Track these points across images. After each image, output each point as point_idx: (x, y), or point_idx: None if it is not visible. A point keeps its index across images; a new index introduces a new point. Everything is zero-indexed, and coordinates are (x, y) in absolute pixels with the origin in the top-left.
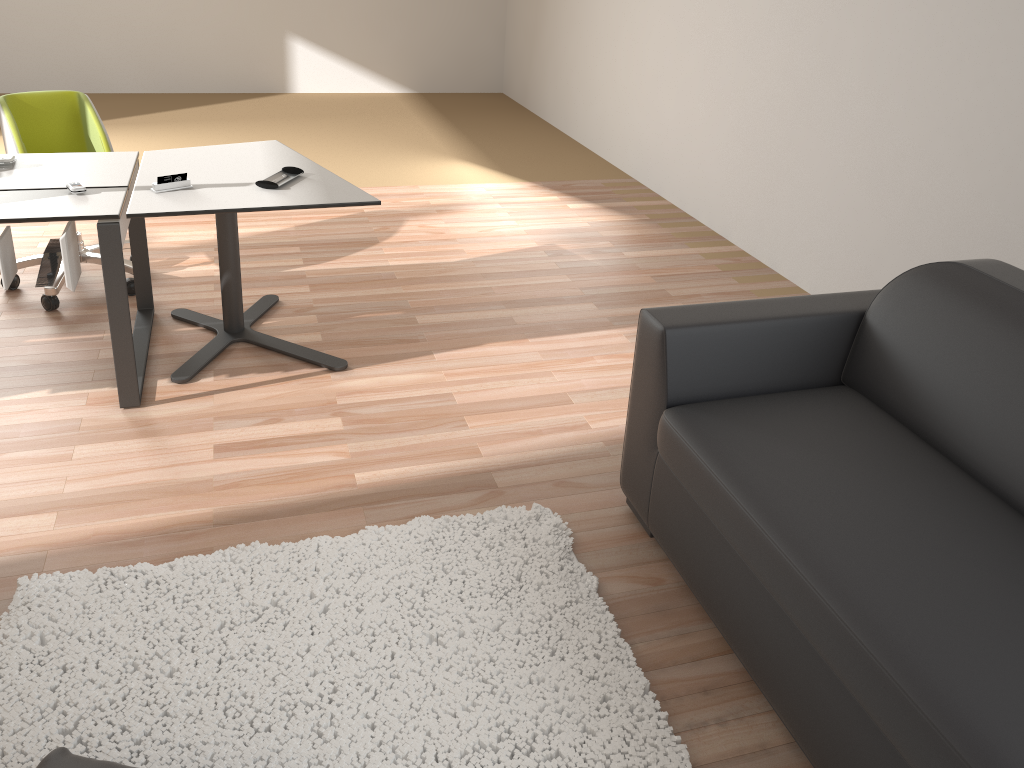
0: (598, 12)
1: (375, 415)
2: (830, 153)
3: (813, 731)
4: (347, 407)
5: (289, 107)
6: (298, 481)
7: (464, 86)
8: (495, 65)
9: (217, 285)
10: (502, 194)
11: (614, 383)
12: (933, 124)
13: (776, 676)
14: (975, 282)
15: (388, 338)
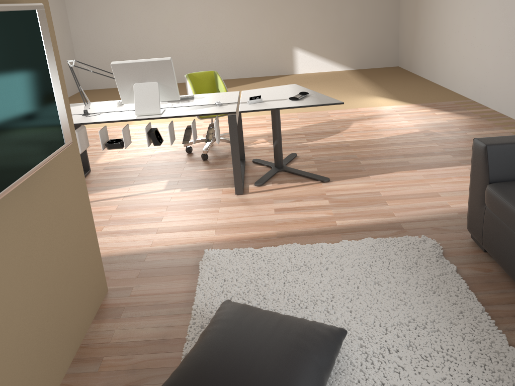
0: (448, 18)
1: (343, 199)
2: None
3: None
4: (330, 196)
5: (295, 80)
6: (311, 223)
7: (378, 64)
8: (394, 53)
9: (270, 150)
10: (400, 110)
11: (463, 188)
12: None
13: None
14: None
15: (347, 169)
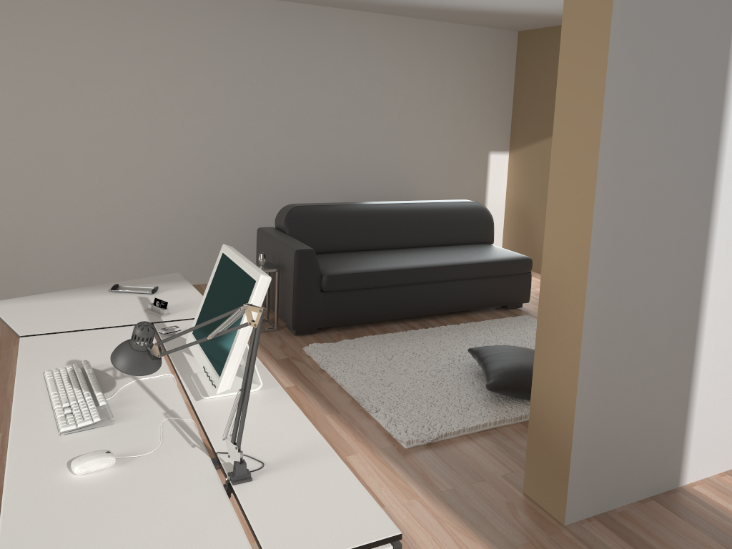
0: None
1: None
2: (71, 213)
3: (409, 306)
4: None
5: None
6: (296, 398)
7: None
8: None
9: None
10: None
11: None
12: (144, 181)
13: (395, 307)
14: (307, 208)
15: None
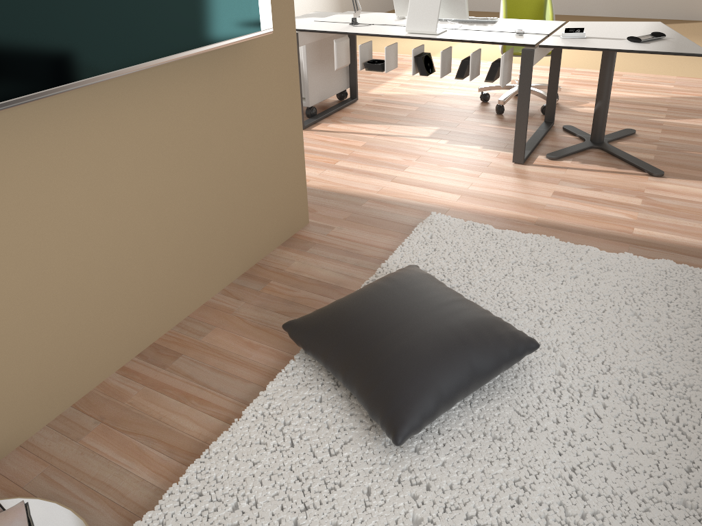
0: None
1: (667, 204)
2: None
3: None
4: (649, 195)
5: None
6: (594, 220)
7: None
8: None
9: None
10: None
11: None
12: None
13: None
14: None
15: None
